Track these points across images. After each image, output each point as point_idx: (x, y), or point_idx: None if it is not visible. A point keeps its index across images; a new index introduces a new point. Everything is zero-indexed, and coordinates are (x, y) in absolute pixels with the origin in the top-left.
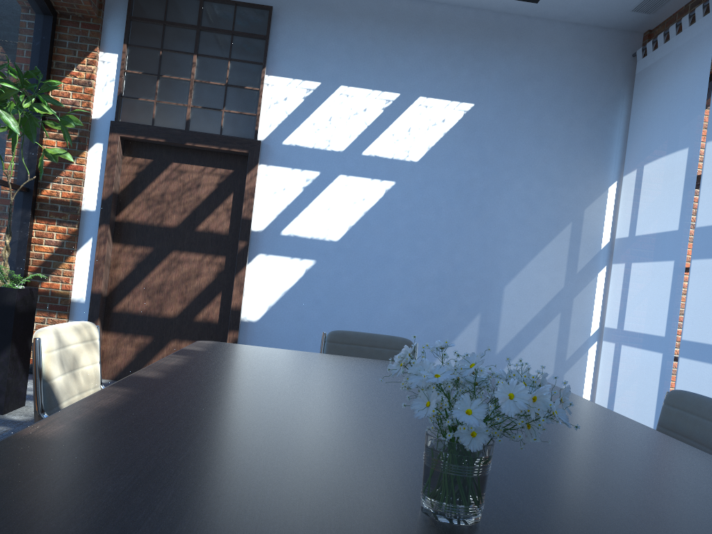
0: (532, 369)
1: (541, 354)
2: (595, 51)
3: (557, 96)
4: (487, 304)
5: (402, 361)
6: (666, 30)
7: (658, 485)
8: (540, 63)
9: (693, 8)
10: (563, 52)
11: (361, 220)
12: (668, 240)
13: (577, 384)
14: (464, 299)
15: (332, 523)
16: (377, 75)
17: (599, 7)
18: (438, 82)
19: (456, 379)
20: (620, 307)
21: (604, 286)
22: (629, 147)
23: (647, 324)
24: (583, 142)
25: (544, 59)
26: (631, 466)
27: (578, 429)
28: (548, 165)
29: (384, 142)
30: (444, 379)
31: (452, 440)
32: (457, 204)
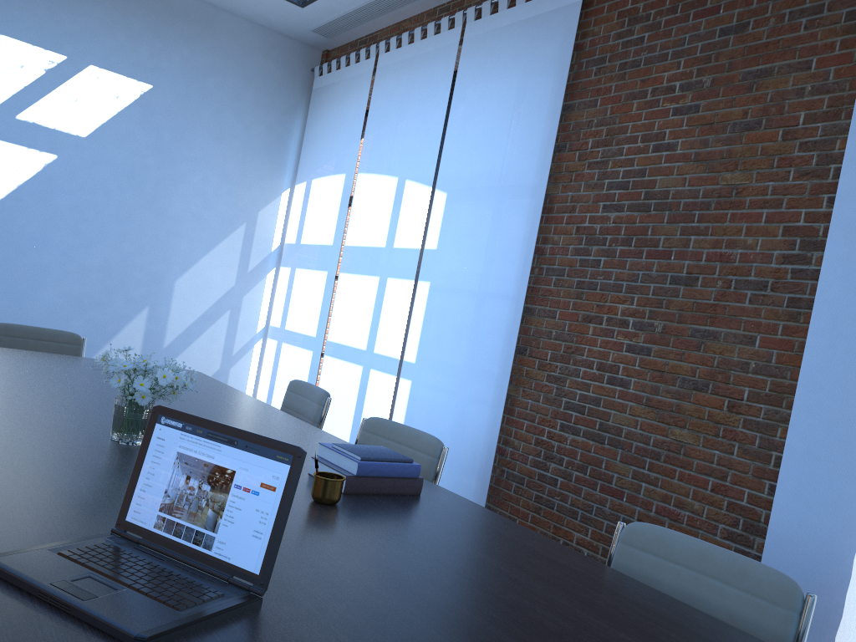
0: (199, 363)
1: (210, 349)
2: (278, 58)
3: (240, 95)
4: (156, 297)
5: (105, 358)
6: (339, 58)
7: (253, 431)
8: (224, 58)
9: (361, 46)
10: (248, 52)
11: (12, 194)
12: (325, 252)
13: (242, 378)
14: (132, 290)
15: (61, 444)
16: (39, 29)
17: (283, 19)
18: (113, 53)
19: (134, 368)
20: (284, 308)
21: (272, 287)
22: (302, 158)
23: (304, 325)
24: (262, 145)
25: (229, 54)
26: (243, 423)
27: (217, 405)
28: (226, 163)
29: (45, 109)
30: (129, 367)
31: (131, 401)
32: (129, 190)
